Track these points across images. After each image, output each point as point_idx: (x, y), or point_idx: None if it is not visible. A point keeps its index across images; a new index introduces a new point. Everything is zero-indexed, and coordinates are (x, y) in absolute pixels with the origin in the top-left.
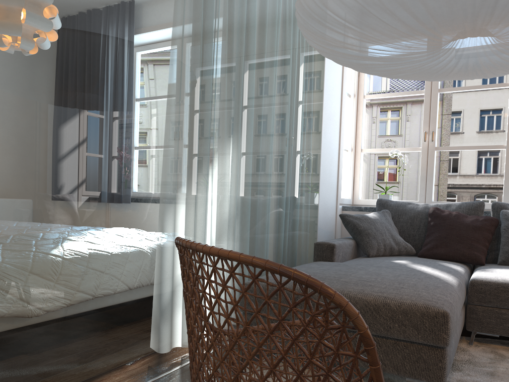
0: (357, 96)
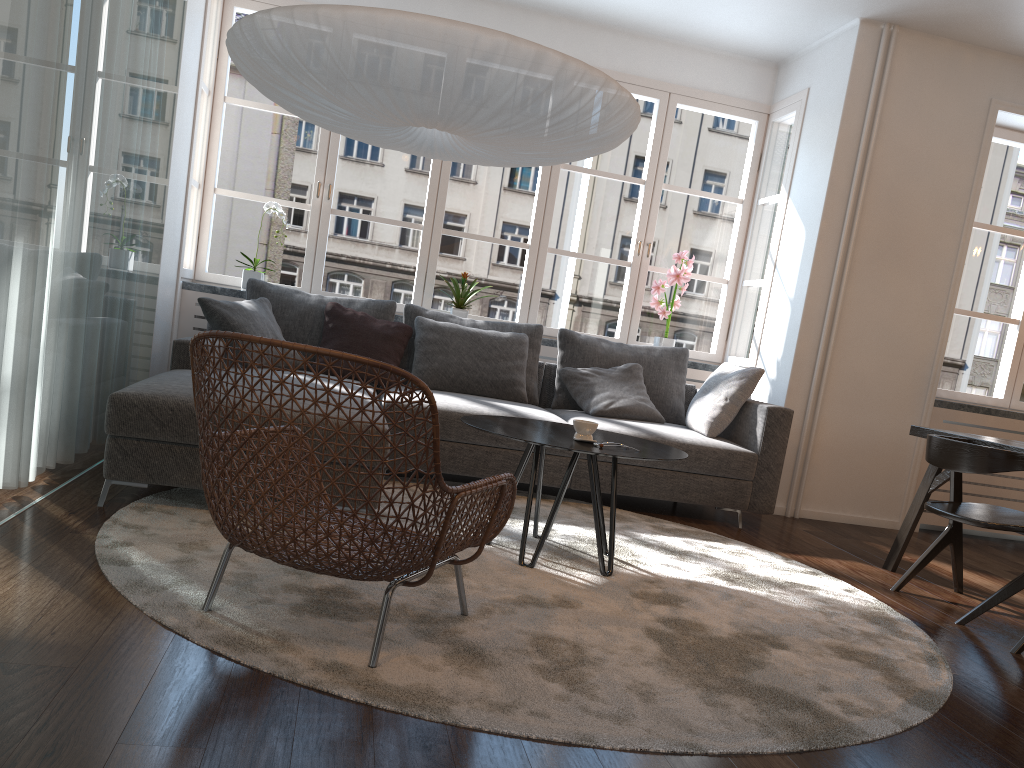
0: (213, 95)
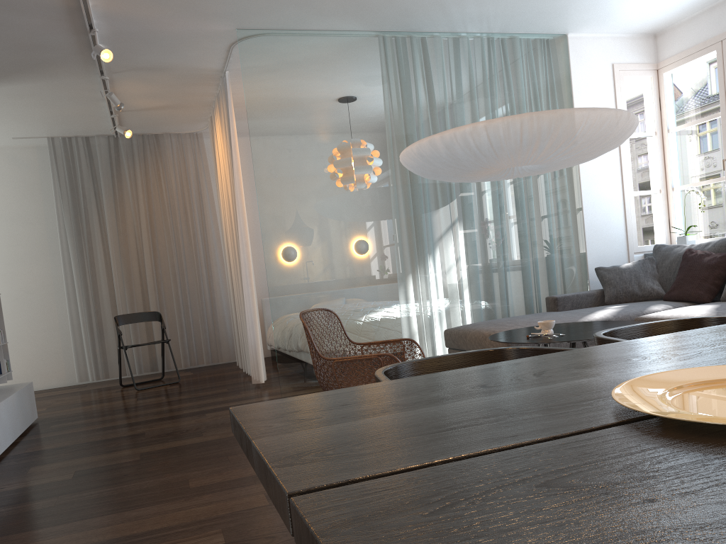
0: (660, 133)
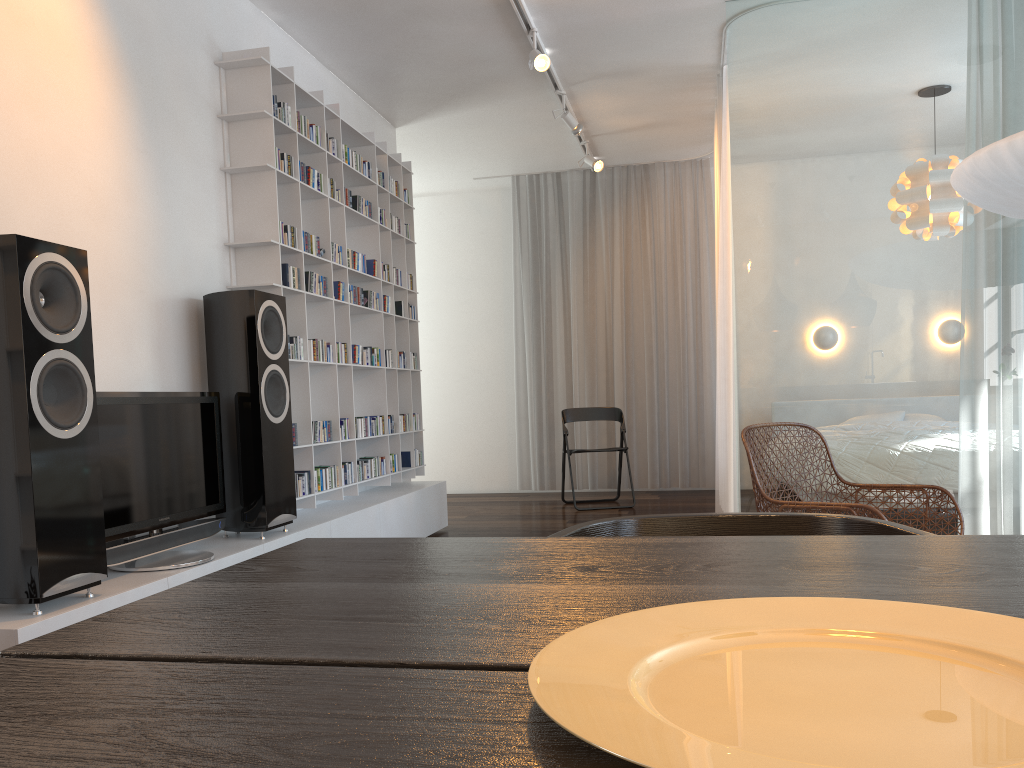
0: None
